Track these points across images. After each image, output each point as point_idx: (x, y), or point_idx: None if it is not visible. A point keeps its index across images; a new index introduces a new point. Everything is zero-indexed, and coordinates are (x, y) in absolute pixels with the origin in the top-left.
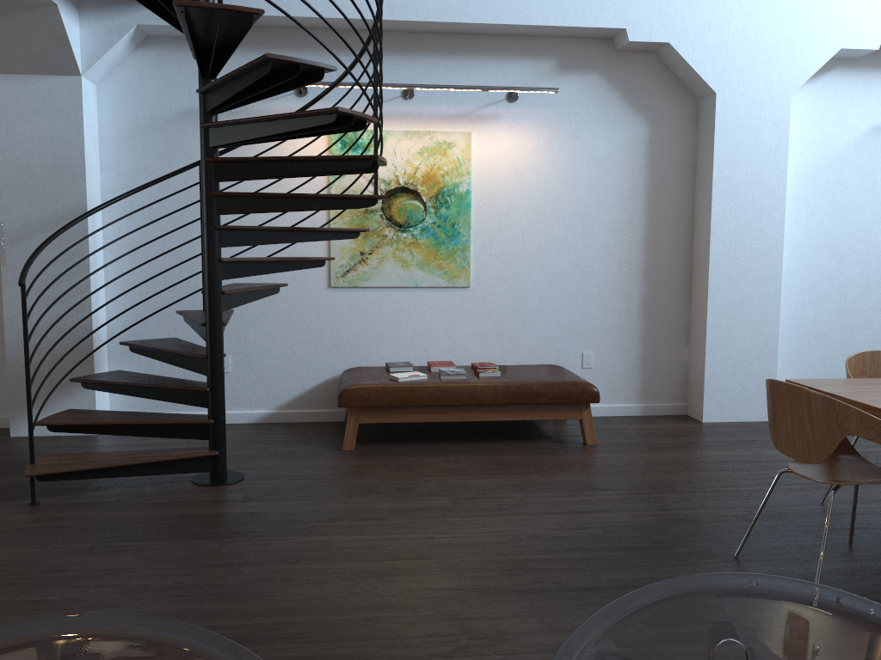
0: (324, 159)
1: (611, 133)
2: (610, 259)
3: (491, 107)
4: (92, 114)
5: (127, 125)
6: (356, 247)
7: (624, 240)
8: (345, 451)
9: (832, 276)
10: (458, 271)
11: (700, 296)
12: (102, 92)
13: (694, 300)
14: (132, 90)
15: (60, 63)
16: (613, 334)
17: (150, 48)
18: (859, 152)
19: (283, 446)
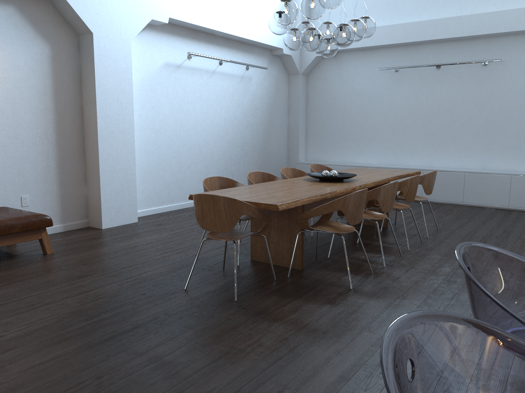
0: None
1: (26, 49)
2: (34, 133)
3: None
4: None
5: None
6: None
7: (42, 120)
8: None
9: (154, 141)
10: None
11: (93, 155)
12: None
13: (88, 157)
14: None
15: None
16: (41, 182)
17: None
18: (160, 76)
19: None
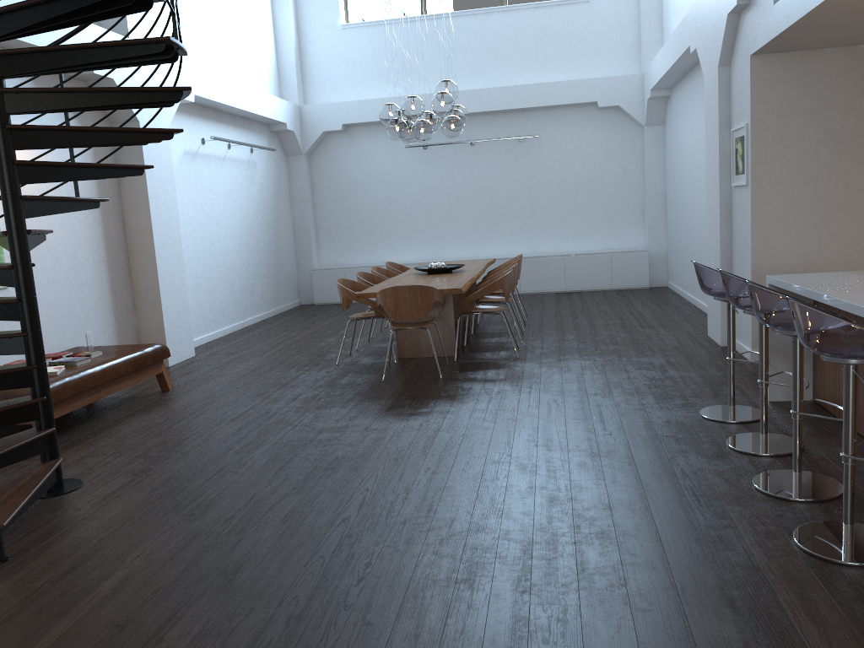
0: (117, 167)
1: None
2: (88, 251)
3: None
4: None
5: None
6: None
7: (93, 235)
8: None
9: (185, 253)
10: None
11: (147, 274)
12: None
13: (138, 278)
14: None
15: None
16: (100, 314)
17: None
18: (182, 168)
19: None
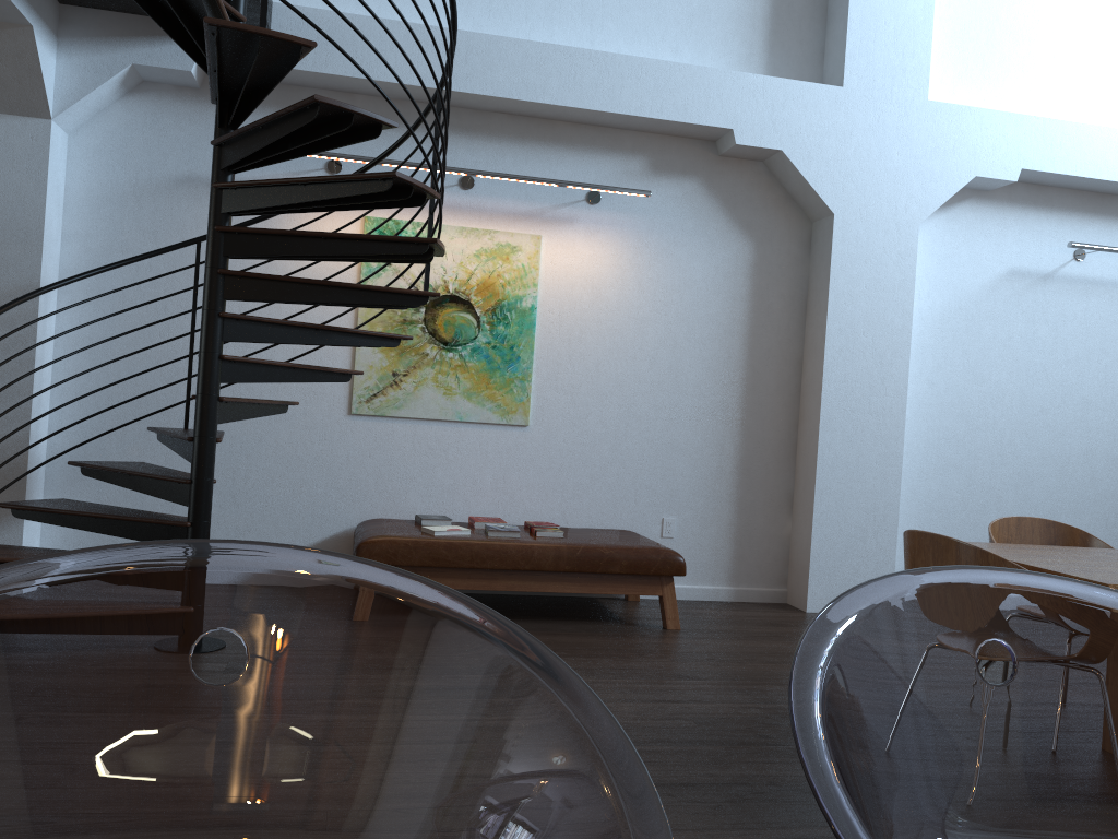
0: (369, 239)
1: (709, 252)
2: (701, 403)
3: (567, 208)
4: (59, 170)
5: (104, 188)
6: (388, 365)
7: (719, 381)
8: None
9: (961, 442)
10: (514, 406)
11: (808, 456)
12: (75, 144)
13: (800, 460)
14: (114, 145)
15: (26, 100)
16: (702, 497)
17: (144, 96)
18: (993, 298)
19: None
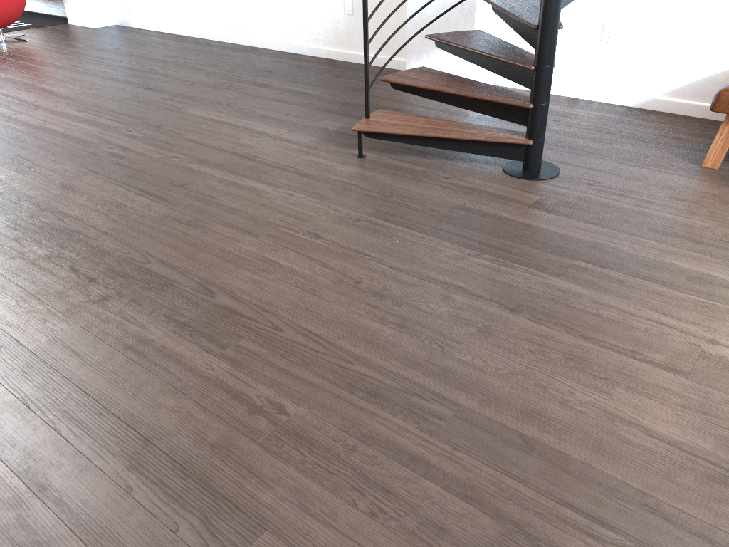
0: None
1: None
2: None
3: None
4: None
5: None
6: None
7: None
8: (703, 168)
9: None
10: None
11: None
12: None
13: None
14: None
15: None
16: None
17: None
18: None
19: (634, 144)
